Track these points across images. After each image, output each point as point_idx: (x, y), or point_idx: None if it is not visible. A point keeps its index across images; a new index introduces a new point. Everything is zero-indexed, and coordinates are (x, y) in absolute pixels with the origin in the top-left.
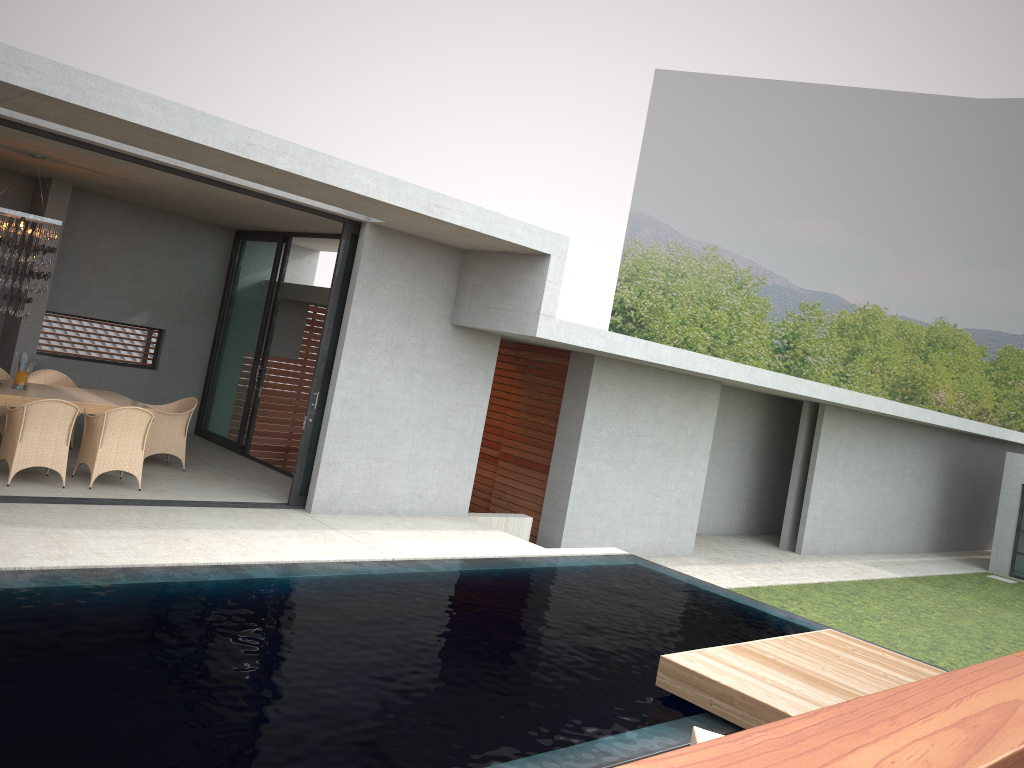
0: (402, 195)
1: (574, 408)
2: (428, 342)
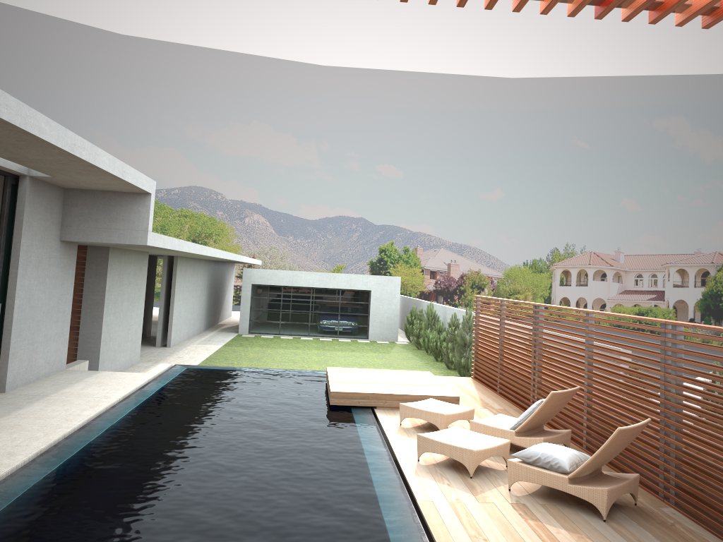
0: (115, 167)
1: (96, 283)
2: (51, 255)
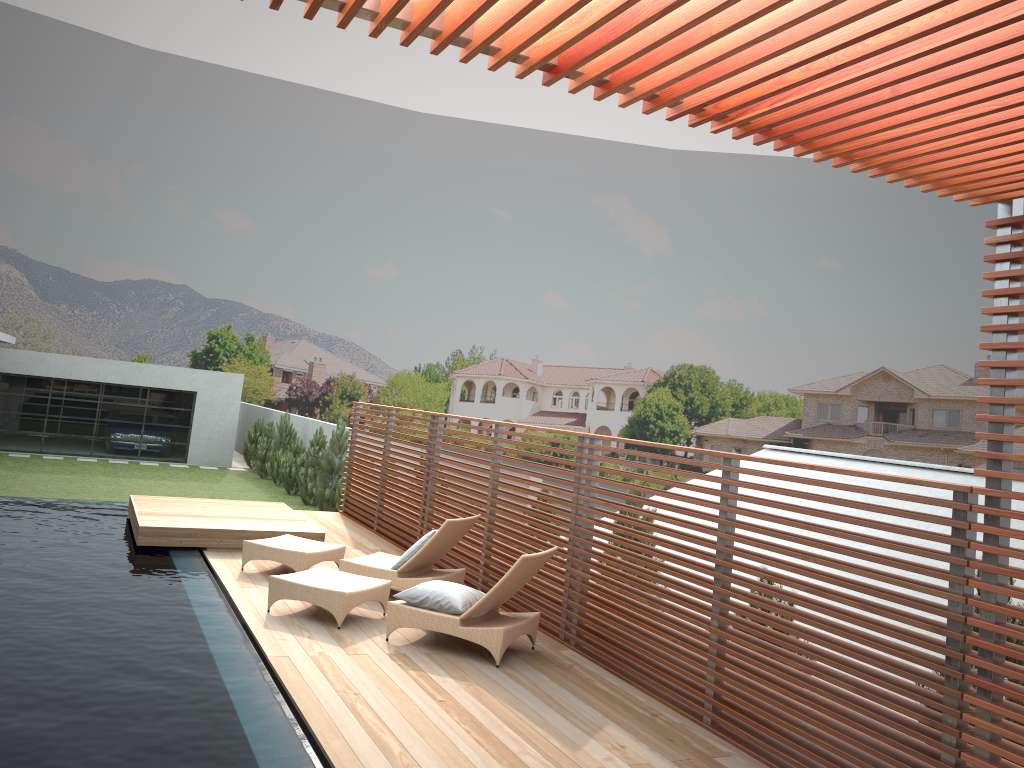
0: None
1: None
2: None
